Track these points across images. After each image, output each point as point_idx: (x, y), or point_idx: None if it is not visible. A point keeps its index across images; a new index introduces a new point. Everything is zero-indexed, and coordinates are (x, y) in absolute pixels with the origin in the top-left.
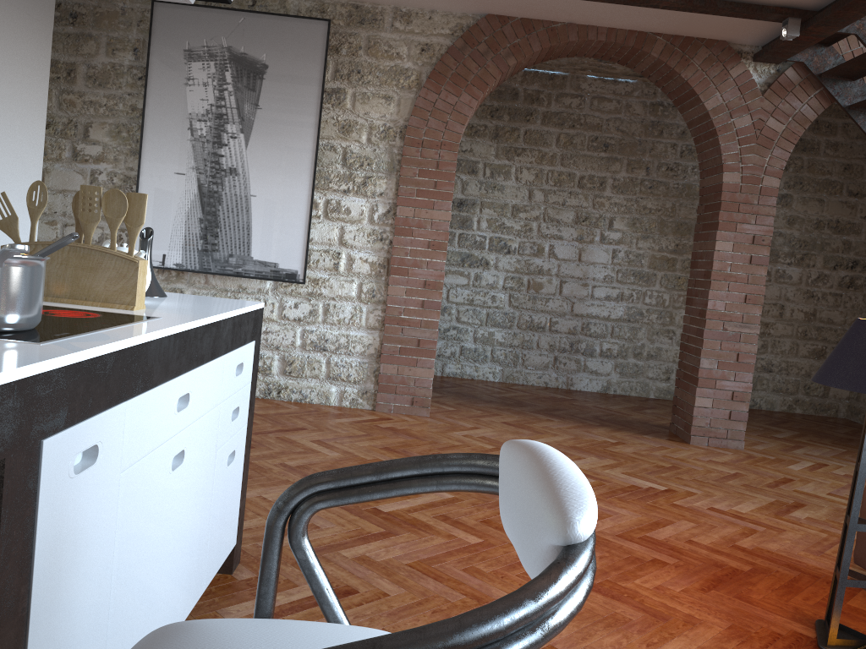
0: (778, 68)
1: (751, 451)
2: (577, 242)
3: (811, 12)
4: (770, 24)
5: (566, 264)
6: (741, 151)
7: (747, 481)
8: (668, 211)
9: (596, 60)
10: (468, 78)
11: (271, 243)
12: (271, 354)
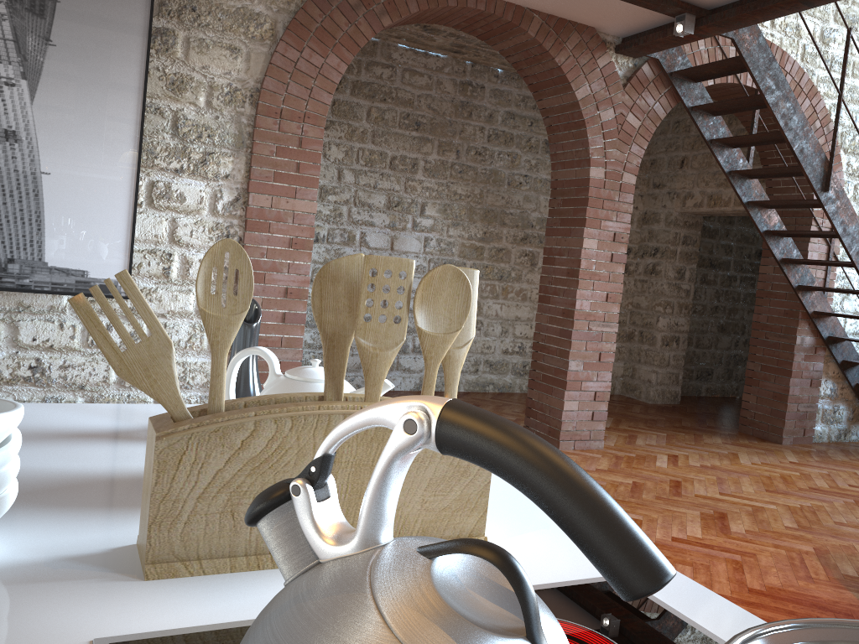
0: (635, 63)
1: (610, 450)
2: (389, 230)
3: (705, 10)
4: (652, 16)
5: (378, 254)
6: (605, 146)
7: (653, 491)
8: (477, 198)
9: (421, 29)
10: (337, 35)
11: (77, 243)
12: (73, 397)
